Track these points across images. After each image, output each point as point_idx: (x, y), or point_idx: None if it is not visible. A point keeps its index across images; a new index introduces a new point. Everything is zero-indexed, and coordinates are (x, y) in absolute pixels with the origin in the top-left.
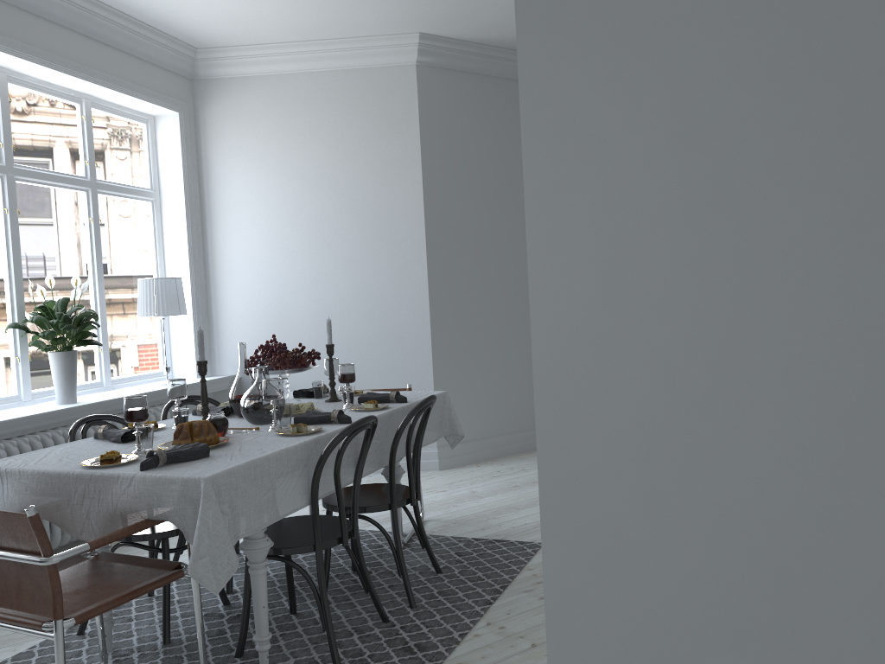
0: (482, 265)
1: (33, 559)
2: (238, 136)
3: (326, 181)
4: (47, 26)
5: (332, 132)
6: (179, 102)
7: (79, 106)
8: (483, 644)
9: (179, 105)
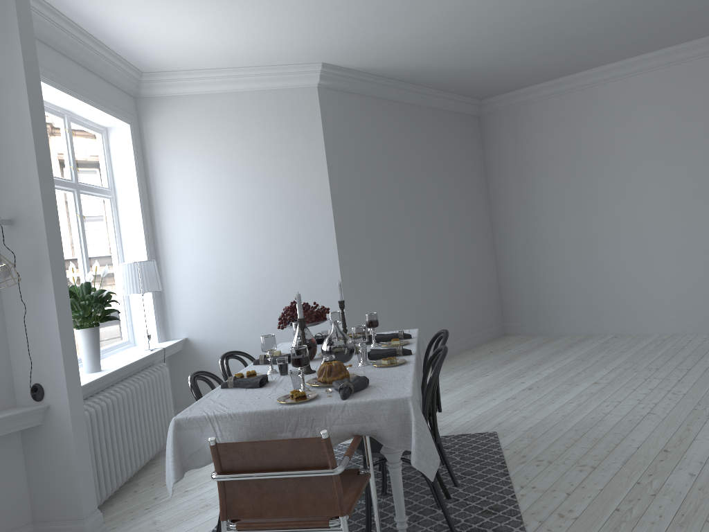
0: (369, 236)
1: (325, 472)
2: (178, 143)
3: (253, 177)
4: (55, 54)
5: (255, 139)
6: (130, 116)
7: (63, 121)
8: (534, 499)
9: (130, 118)
